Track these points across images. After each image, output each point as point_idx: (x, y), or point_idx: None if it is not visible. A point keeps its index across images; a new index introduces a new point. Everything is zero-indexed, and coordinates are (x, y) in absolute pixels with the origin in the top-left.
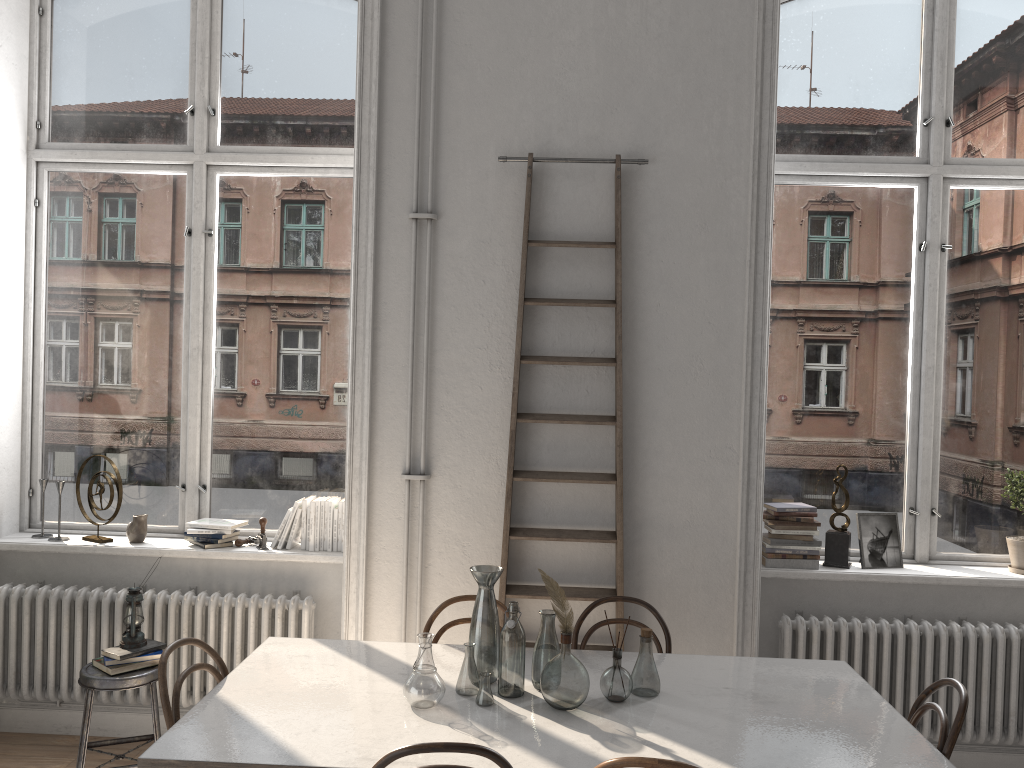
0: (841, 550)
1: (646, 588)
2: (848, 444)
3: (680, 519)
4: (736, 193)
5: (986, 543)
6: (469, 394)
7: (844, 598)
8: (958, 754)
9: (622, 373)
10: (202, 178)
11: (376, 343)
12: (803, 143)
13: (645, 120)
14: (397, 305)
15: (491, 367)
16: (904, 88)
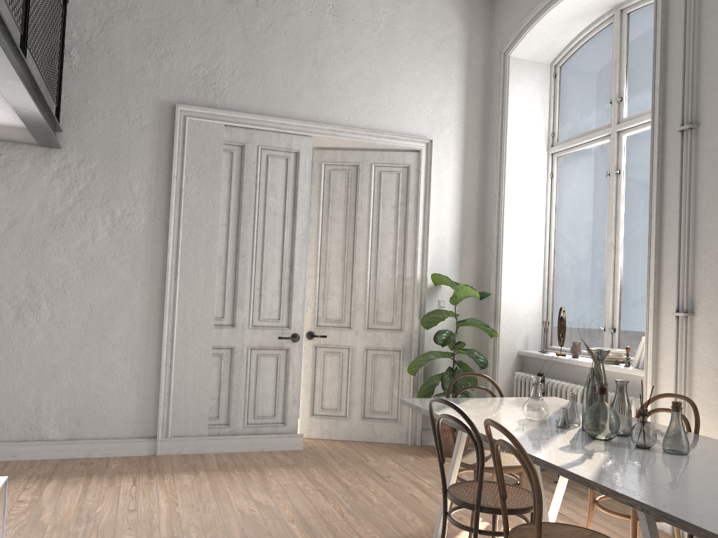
0: None
1: None
2: None
3: None
4: None
5: None
6: None
7: None
8: None
9: None
10: (614, 140)
11: (662, 222)
12: None
13: None
14: (674, 194)
15: None
16: None
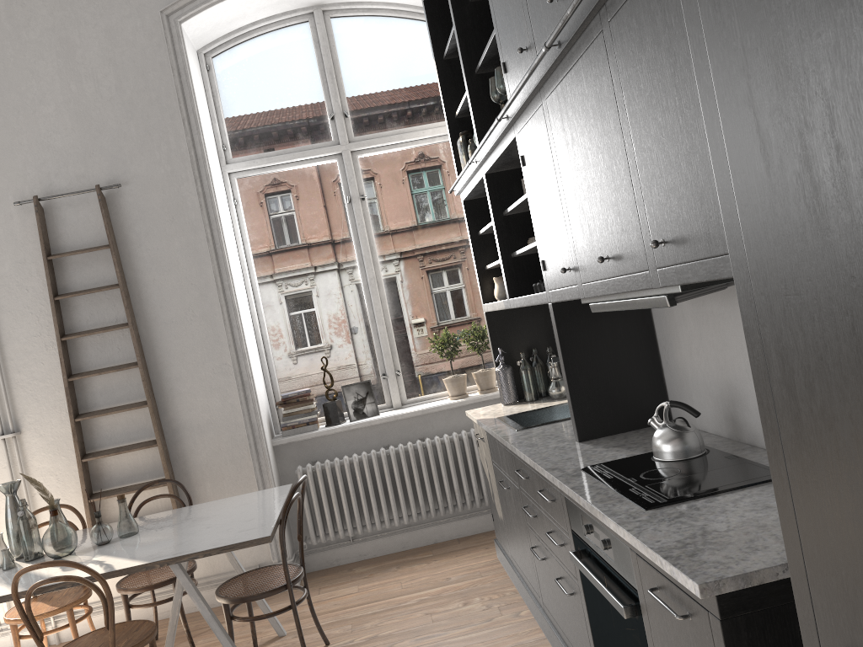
0: (334, 413)
1: (192, 471)
2: (333, 341)
3: (204, 419)
4: (189, 193)
5: (438, 385)
6: (35, 369)
7: (342, 444)
8: (439, 527)
9: (140, 331)
10: None
11: None
12: (254, 146)
13: (115, 157)
14: None
15: (47, 347)
16: (313, 97)
